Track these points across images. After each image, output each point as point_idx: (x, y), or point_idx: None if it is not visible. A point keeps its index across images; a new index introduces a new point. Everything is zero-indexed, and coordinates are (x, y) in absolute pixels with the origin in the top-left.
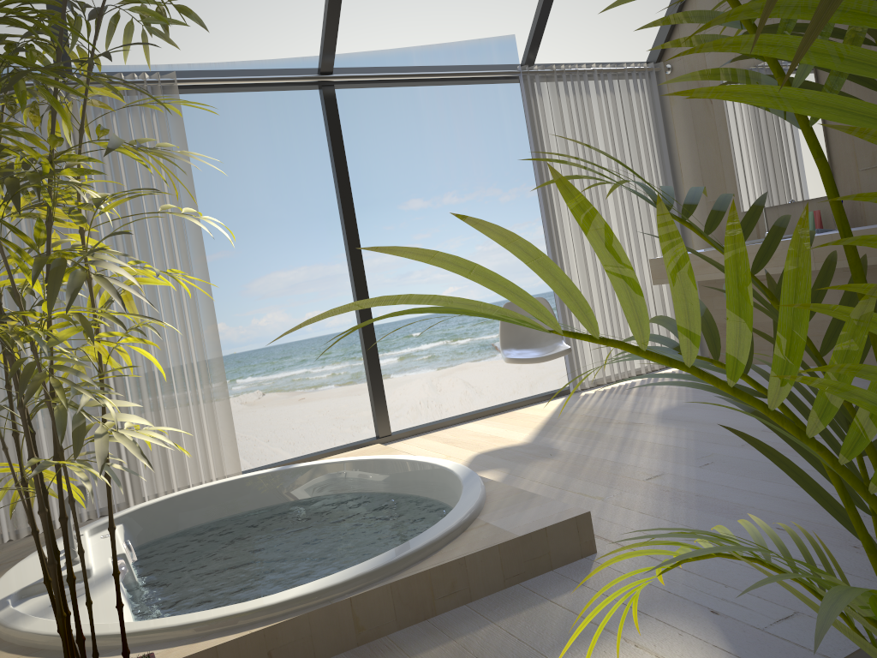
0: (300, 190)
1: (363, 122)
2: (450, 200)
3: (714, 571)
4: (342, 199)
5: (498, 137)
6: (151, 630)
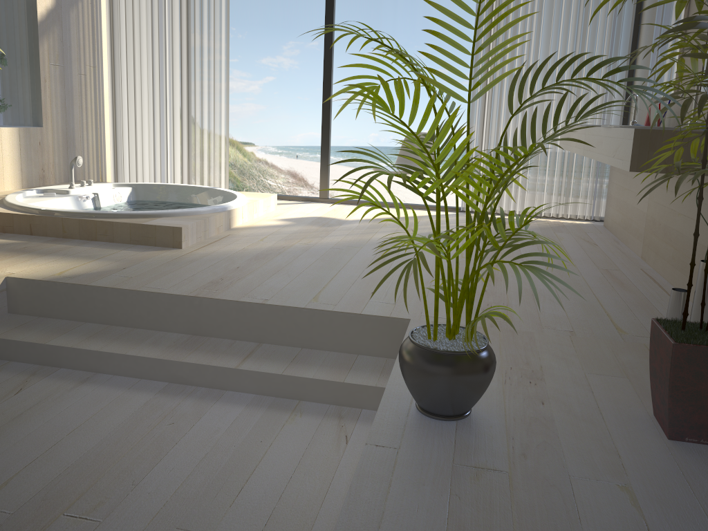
0: None
1: None
2: None
3: (172, 264)
4: (325, 41)
5: None
6: (12, 203)
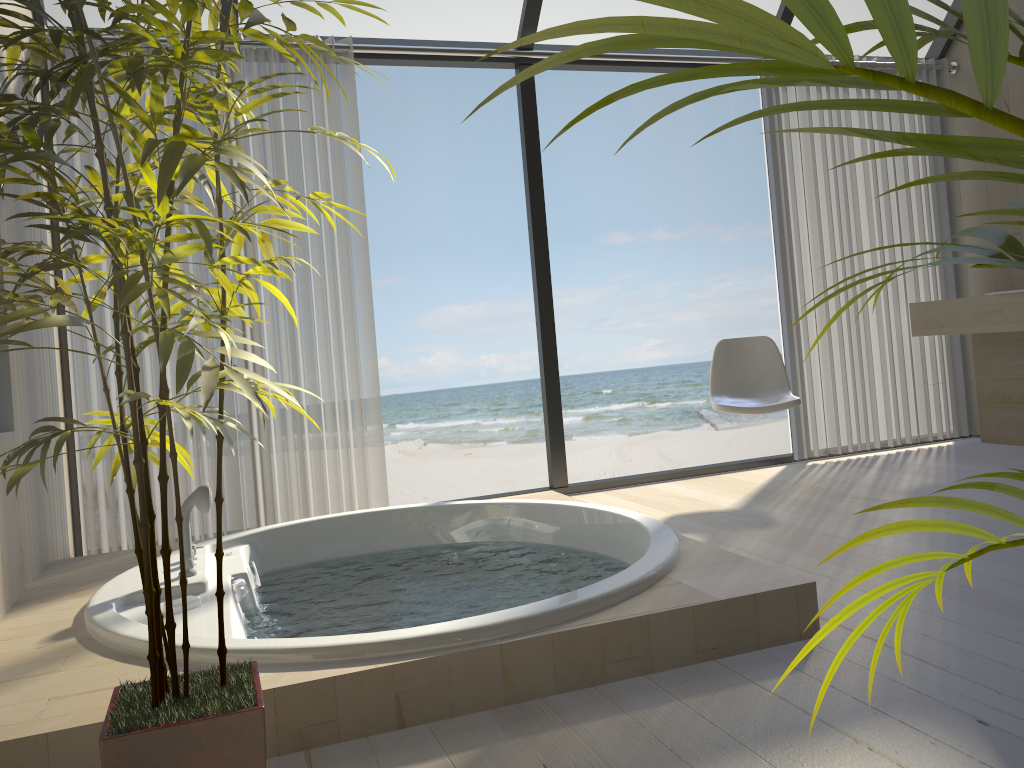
0: (485, 213)
1: (564, 137)
2: (659, 235)
3: (983, 674)
4: (531, 199)
5: (724, 164)
6: (261, 649)
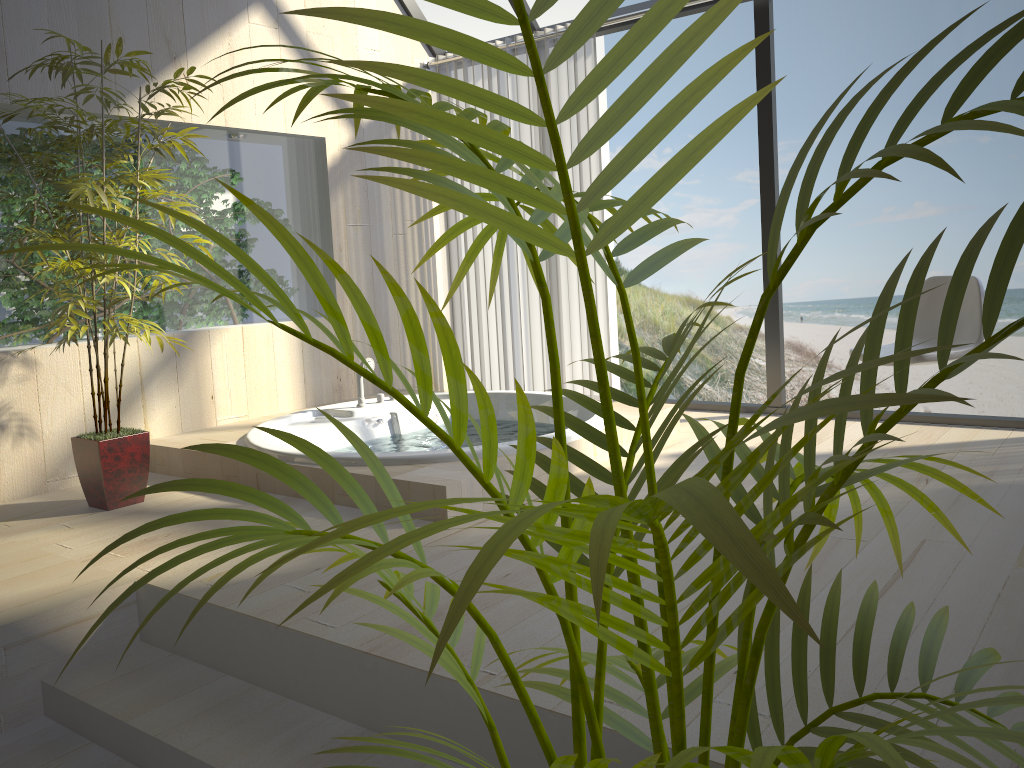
0: None
1: None
2: None
3: None
4: (759, 131)
5: None
6: (248, 439)
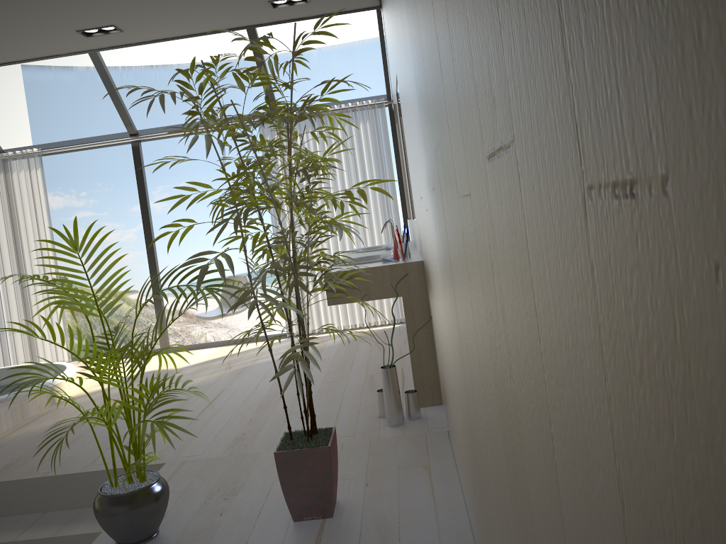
0: None
1: None
2: None
3: None
4: (141, 209)
5: None
6: None
